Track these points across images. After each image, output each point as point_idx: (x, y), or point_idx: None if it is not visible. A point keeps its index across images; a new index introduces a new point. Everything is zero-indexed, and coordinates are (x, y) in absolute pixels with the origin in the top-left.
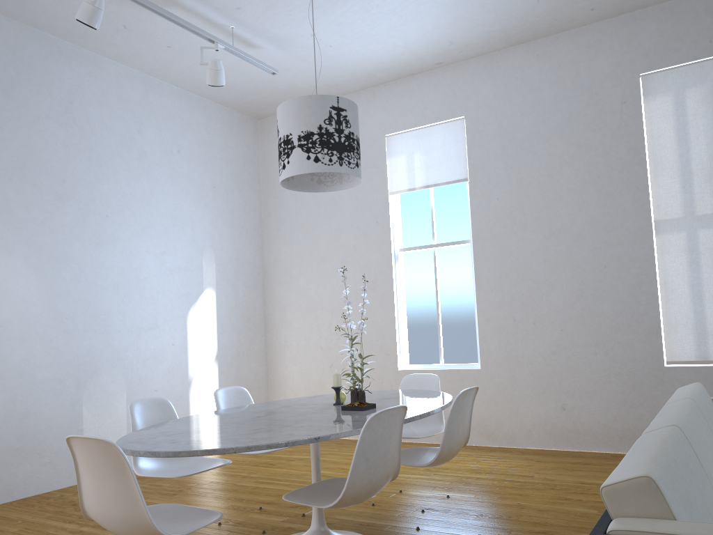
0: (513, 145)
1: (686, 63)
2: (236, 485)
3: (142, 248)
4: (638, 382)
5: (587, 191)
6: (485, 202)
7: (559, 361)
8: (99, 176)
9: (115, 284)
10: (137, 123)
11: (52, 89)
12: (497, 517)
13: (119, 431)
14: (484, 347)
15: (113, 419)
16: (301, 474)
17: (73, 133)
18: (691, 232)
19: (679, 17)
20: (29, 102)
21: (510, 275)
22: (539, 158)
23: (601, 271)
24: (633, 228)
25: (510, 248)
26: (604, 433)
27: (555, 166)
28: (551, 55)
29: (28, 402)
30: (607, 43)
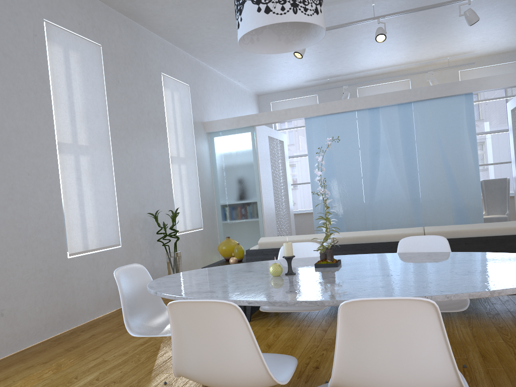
0: None
1: (68, 30)
2: None
3: None
4: (54, 274)
5: (13, 101)
6: None
7: None
8: None
9: None
10: None
11: None
12: None
13: None
14: None
15: None
16: None
17: None
18: (76, 156)
19: None
20: None
21: None
22: None
23: (26, 177)
24: (45, 145)
25: None
26: (34, 326)
27: None
28: None
29: None
30: None
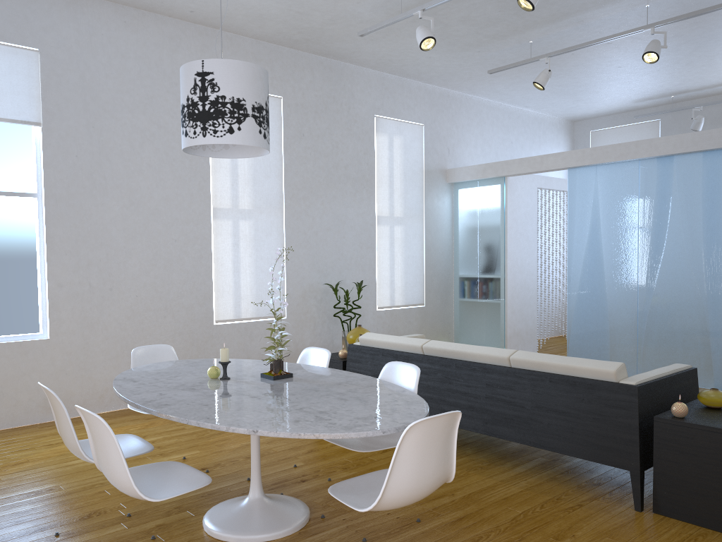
0: (96, 104)
1: None
2: None
3: None
4: (196, 339)
5: (164, 171)
6: (62, 156)
7: (133, 325)
8: None
9: None
10: None
11: None
12: (263, 455)
13: None
14: (55, 315)
15: None
16: None
17: None
18: (235, 221)
19: (236, 50)
20: None
21: (88, 239)
22: (123, 126)
23: (172, 244)
24: (198, 211)
25: (89, 211)
26: None
27: (138, 139)
28: (139, 29)
29: None
30: (186, 43)
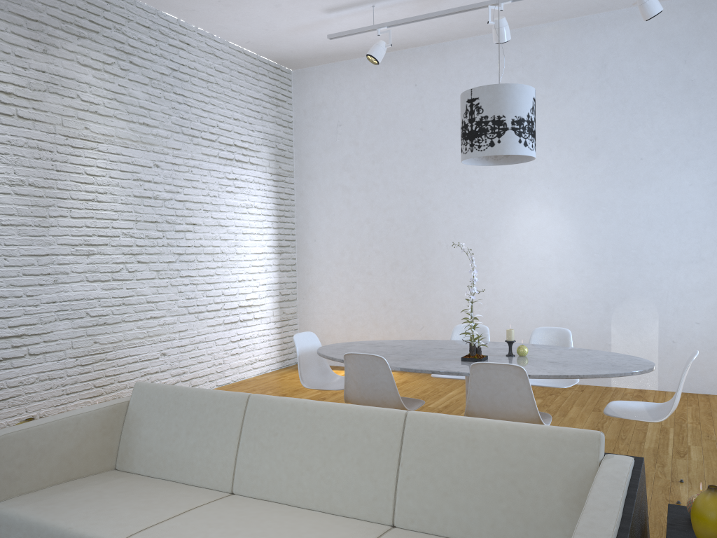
0: None
1: None
2: (642, 423)
3: (684, 182)
4: None
5: None
6: None
7: None
8: (633, 123)
9: (648, 221)
10: (682, 54)
11: (586, 63)
12: None
13: (649, 353)
14: None
15: (643, 342)
16: (712, 439)
17: (606, 93)
18: None
19: None
20: (565, 82)
21: None
22: None
23: None
24: None
25: None
26: None
27: None
28: None
29: (563, 315)
30: None
